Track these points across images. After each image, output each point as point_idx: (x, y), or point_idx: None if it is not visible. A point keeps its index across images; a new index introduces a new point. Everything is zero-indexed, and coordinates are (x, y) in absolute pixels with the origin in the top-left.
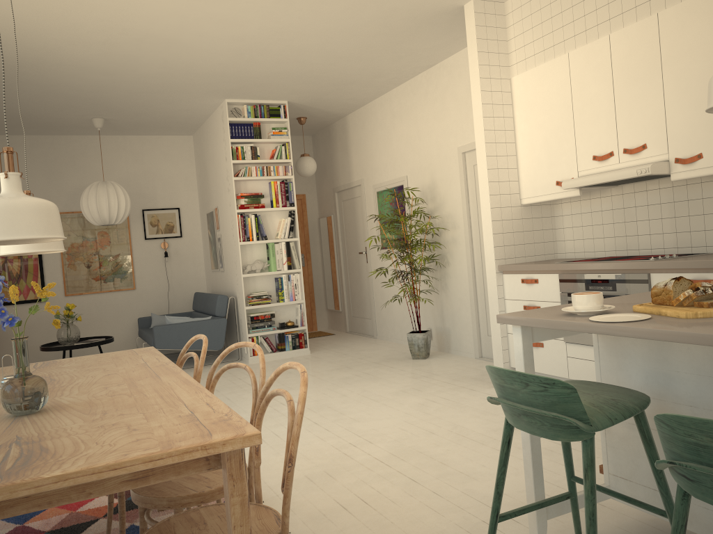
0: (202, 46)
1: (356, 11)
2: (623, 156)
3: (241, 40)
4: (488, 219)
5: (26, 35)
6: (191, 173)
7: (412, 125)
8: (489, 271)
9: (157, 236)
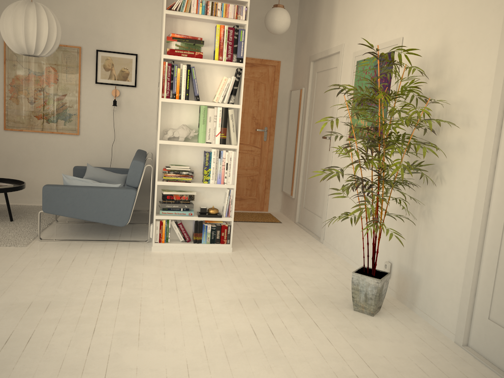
0: None
1: None
2: None
3: None
4: None
5: None
6: (156, 17)
7: None
8: None
9: (108, 82)
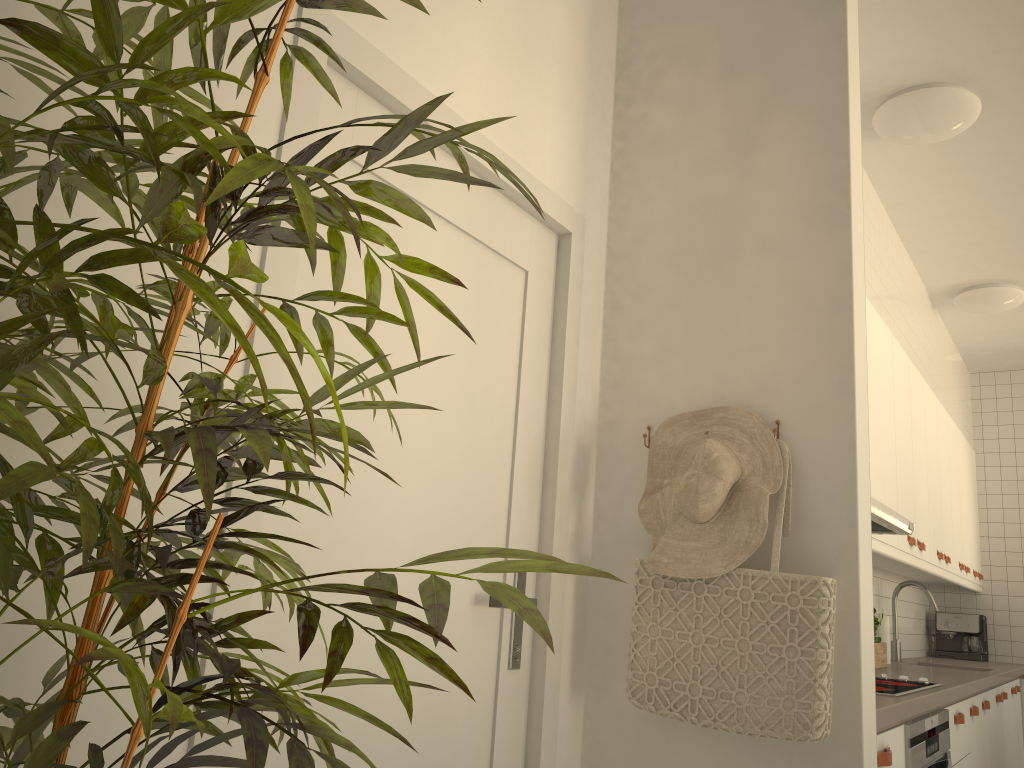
0: None
1: None
2: None
3: None
4: (867, 540)
5: None
6: None
7: None
8: (867, 739)
9: None
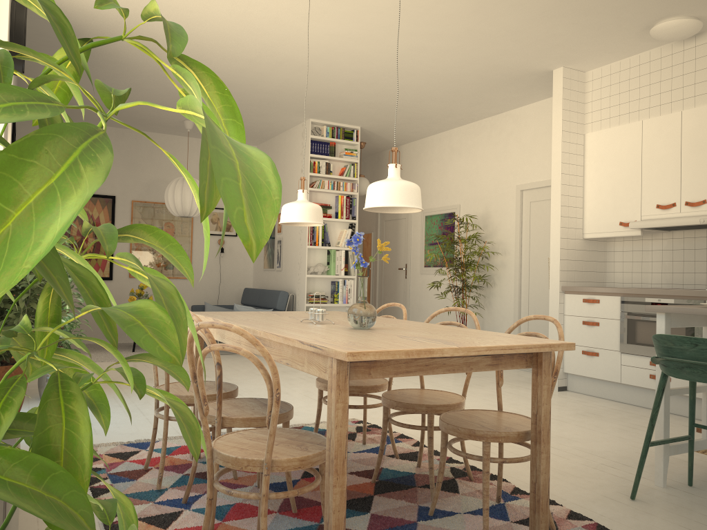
0: (325, 73)
1: (466, 63)
2: (684, 207)
3: (360, 73)
4: (556, 247)
5: (193, 47)
6: None
7: (471, 161)
8: (552, 290)
9: (215, 233)
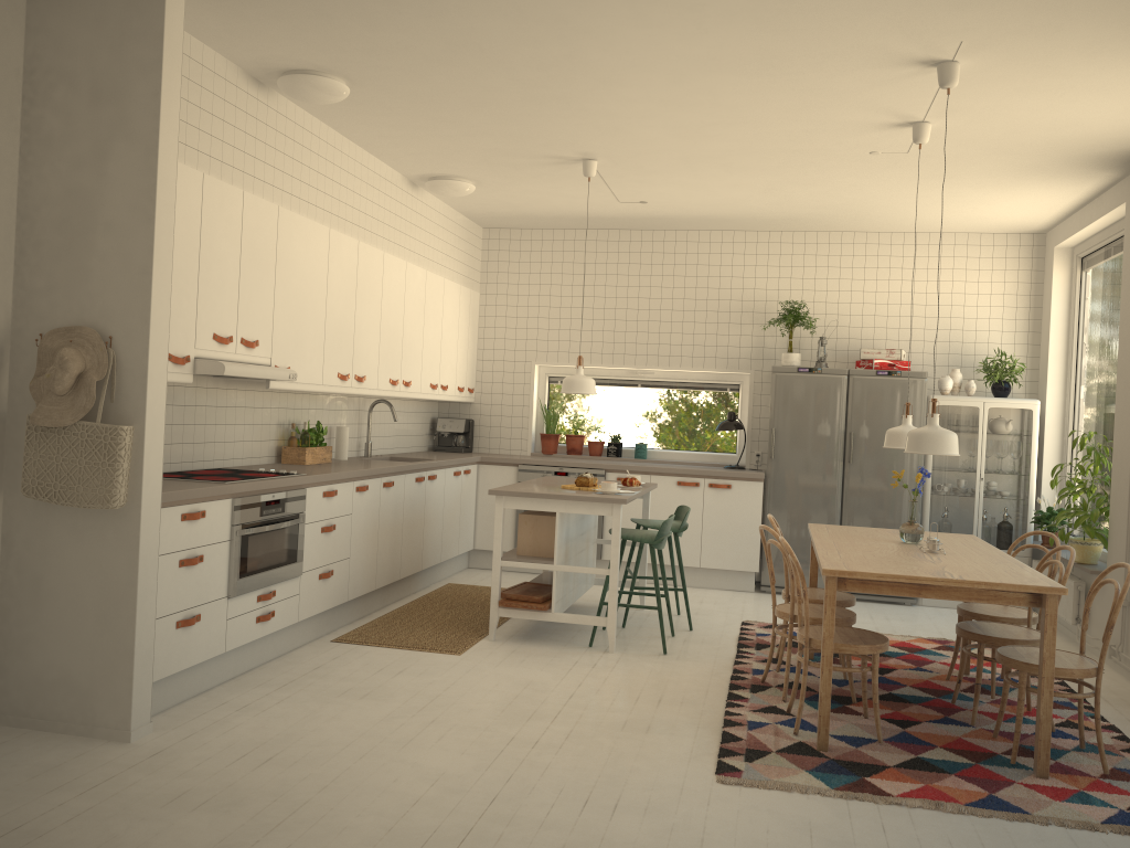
0: None
1: None
2: (240, 347)
3: None
4: (160, 403)
5: None
6: None
7: None
8: (148, 506)
9: None
